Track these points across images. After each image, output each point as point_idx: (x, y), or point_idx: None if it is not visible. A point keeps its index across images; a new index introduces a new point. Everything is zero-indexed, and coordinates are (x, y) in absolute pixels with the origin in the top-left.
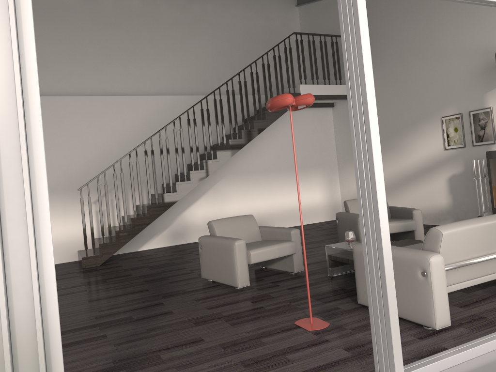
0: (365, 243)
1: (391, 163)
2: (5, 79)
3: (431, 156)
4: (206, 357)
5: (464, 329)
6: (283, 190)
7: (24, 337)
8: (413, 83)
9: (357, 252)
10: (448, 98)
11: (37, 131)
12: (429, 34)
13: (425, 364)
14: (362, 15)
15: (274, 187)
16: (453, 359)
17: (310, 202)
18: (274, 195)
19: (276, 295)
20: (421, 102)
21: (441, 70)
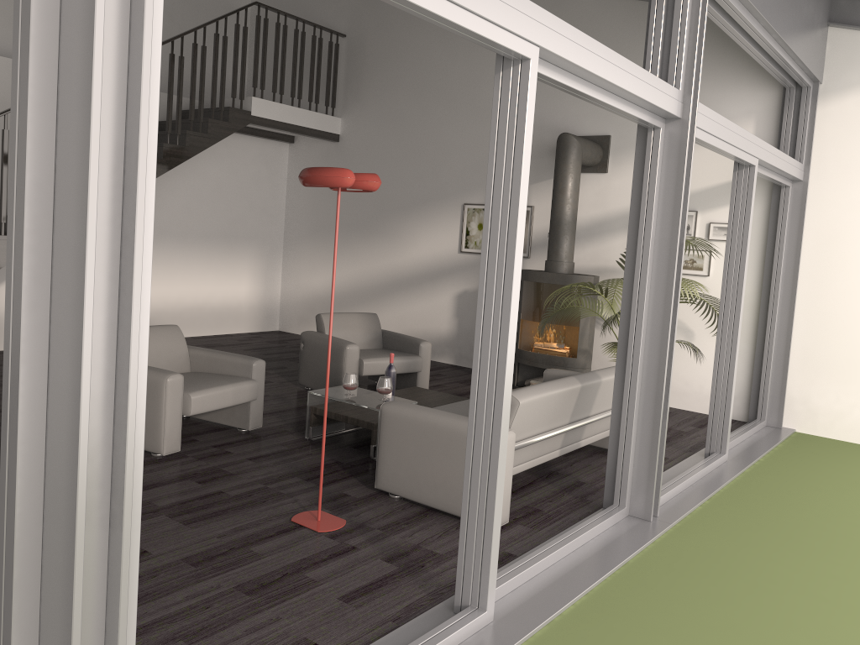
0: (473, 425)
1: (375, 256)
2: (111, 157)
3: (439, 257)
4: (170, 582)
5: (523, 527)
6: (188, 272)
7: (90, 591)
8: (431, 141)
9: (389, 414)
10: (478, 178)
11: (144, 251)
12: (468, 75)
13: (506, 579)
14: (529, 119)
15: (174, 265)
16: (532, 570)
17: (231, 298)
18: (171, 280)
19: (235, 470)
20: (438, 174)
21: (475, 135)
